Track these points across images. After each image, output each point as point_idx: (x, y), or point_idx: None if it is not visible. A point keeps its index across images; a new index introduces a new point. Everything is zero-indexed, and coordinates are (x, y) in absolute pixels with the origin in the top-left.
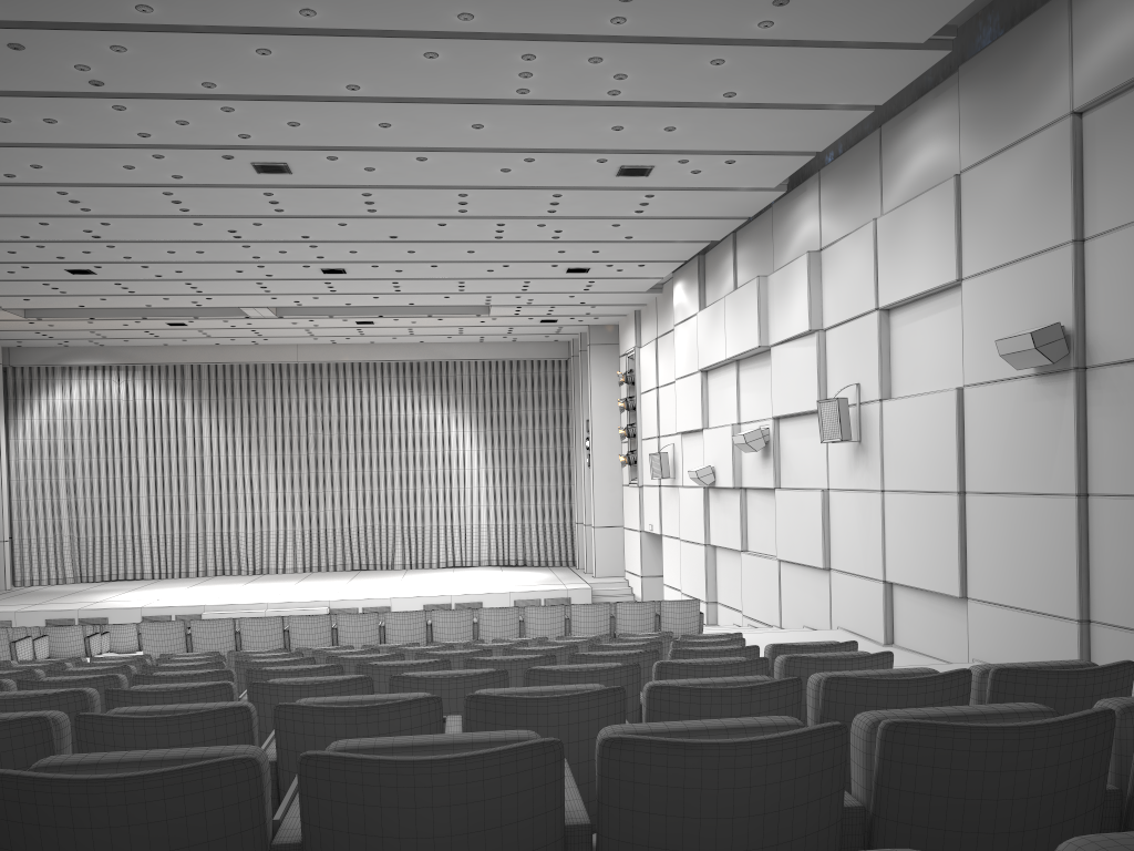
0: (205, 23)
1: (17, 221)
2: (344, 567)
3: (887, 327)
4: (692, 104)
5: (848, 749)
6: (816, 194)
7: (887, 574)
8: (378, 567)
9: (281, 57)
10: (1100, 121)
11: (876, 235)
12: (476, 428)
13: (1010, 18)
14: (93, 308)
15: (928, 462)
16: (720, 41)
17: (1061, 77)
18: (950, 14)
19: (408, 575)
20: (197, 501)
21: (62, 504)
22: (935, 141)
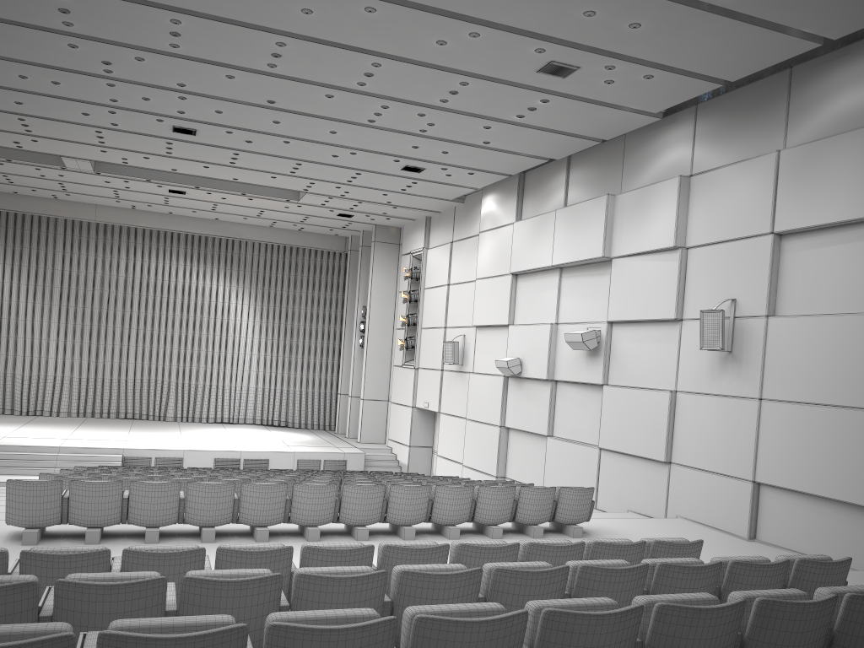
0: None
1: None
2: (118, 415)
3: (778, 250)
4: (679, 0)
5: None
6: (690, 125)
7: (758, 475)
8: (150, 418)
9: None
10: None
11: (778, 165)
12: (254, 302)
13: None
14: None
15: (834, 378)
16: None
17: None
18: None
19: (183, 428)
20: None
21: None
22: None
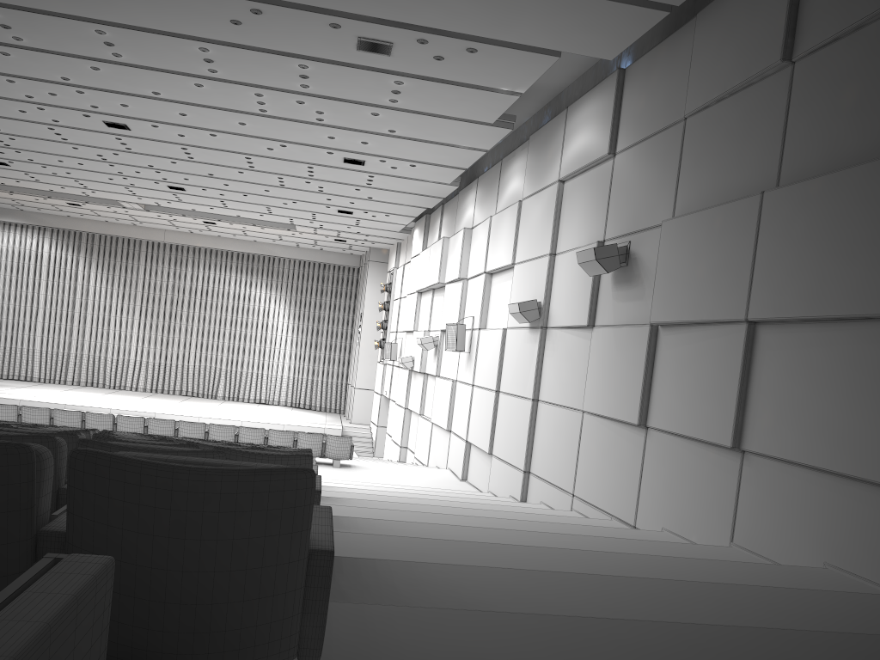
0: (56, 50)
1: None
2: (181, 393)
3: (489, 284)
4: (373, 132)
5: None
6: (475, 192)
7: (468, 437)
8: (205, 396)
9: (107, 72)
10: (568, 188)
11: (490, 226)
12: (289, 307)
13: (554, 114)
14: (12, 186)
15: (489, 371)
16: (372, 104)
17: (558, 158)
18: (499, 112)
19: (223, 404)
20: (79, 331)
21: None
22: (518, 177)
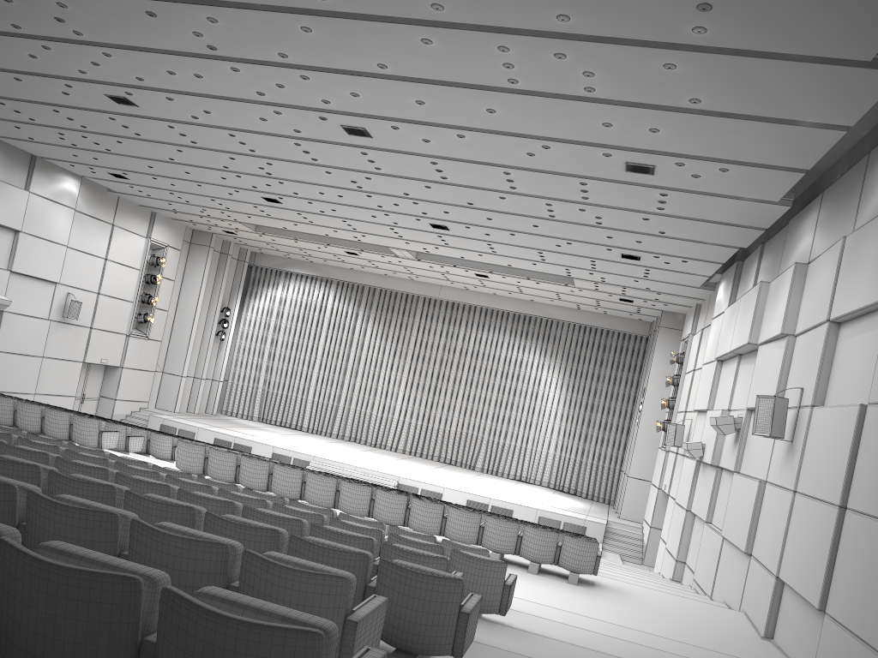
0: (257, 2)
1: (215, 154)
2: (439, 459)
3: (835, 339)
4: (666, 108)
5: (5, 621)
6: (817, 212)
7: (780, 571)
8: (462, 465)
9: (320, 35)
10: None
11: (843, 252)
12: (562, 376)
13: None
14: (293, 231)
15: (827, 472)
16: (665, 45)
17: None
18: None
19: (478, 476)
20: (349, 384)
21: (263, 365)
22: None
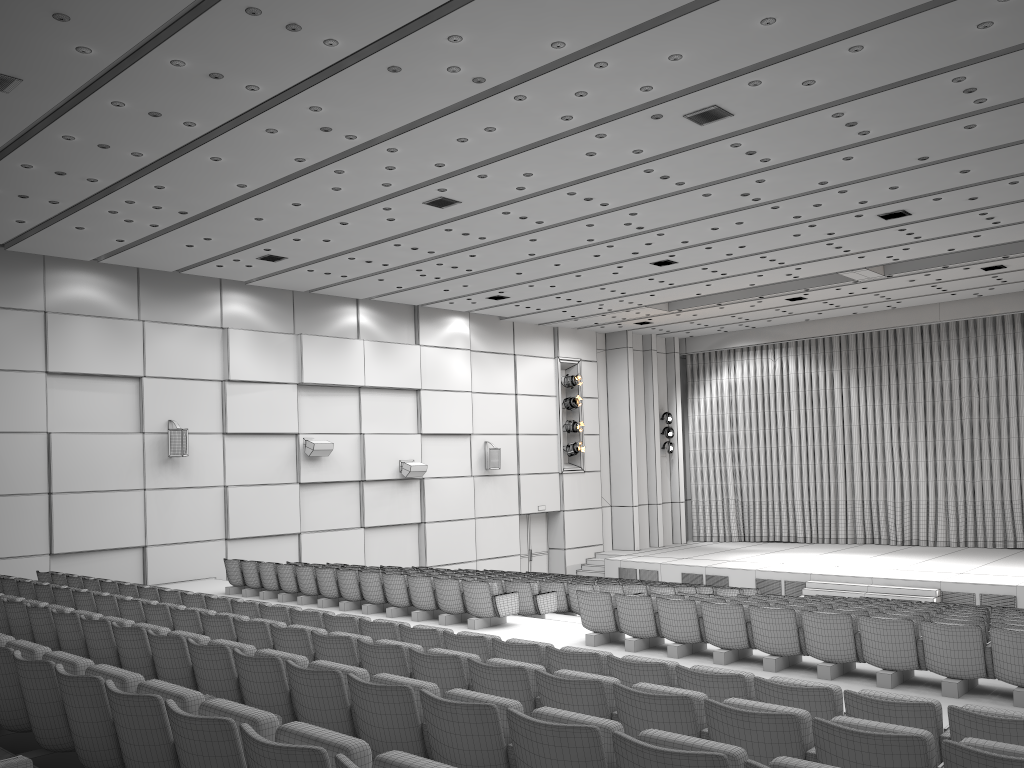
0: None
1: (569, 227)
2: (1005, 545)
3: None
4: None
5: None
6: None
7: None
8: None
9: None
10: None
11: None
12: None
13: None
14: (710, 294)
15: None
16: None
17: None
18: None
19: None
20: (845, 469)
21: (728, 471)
22: None
